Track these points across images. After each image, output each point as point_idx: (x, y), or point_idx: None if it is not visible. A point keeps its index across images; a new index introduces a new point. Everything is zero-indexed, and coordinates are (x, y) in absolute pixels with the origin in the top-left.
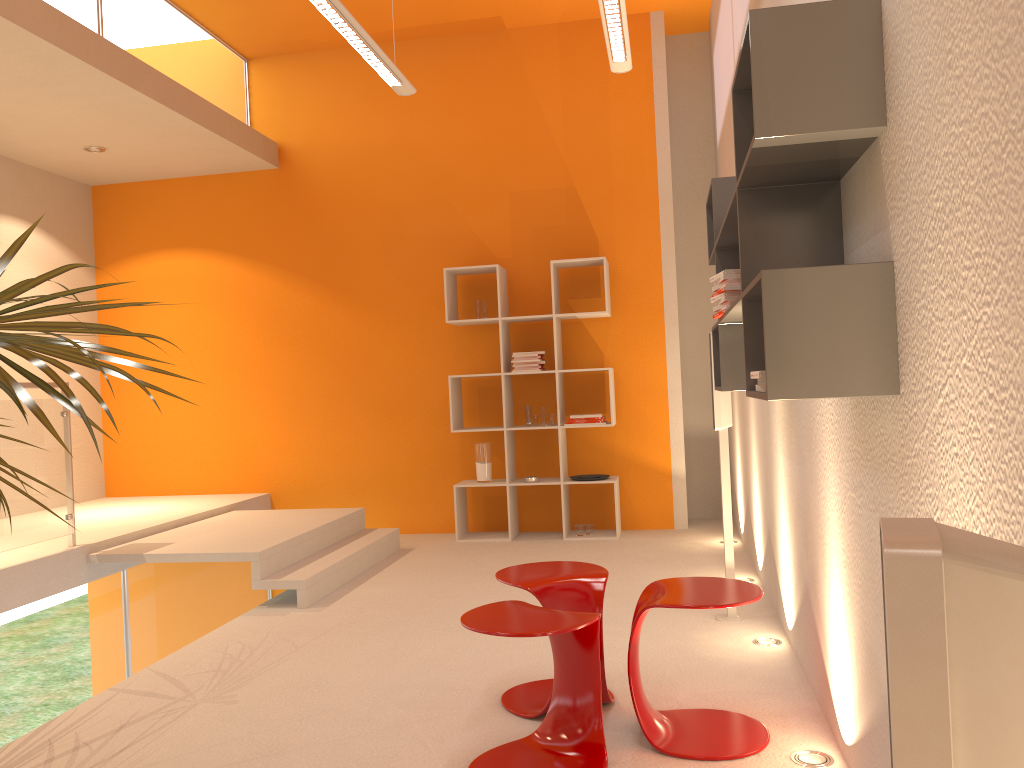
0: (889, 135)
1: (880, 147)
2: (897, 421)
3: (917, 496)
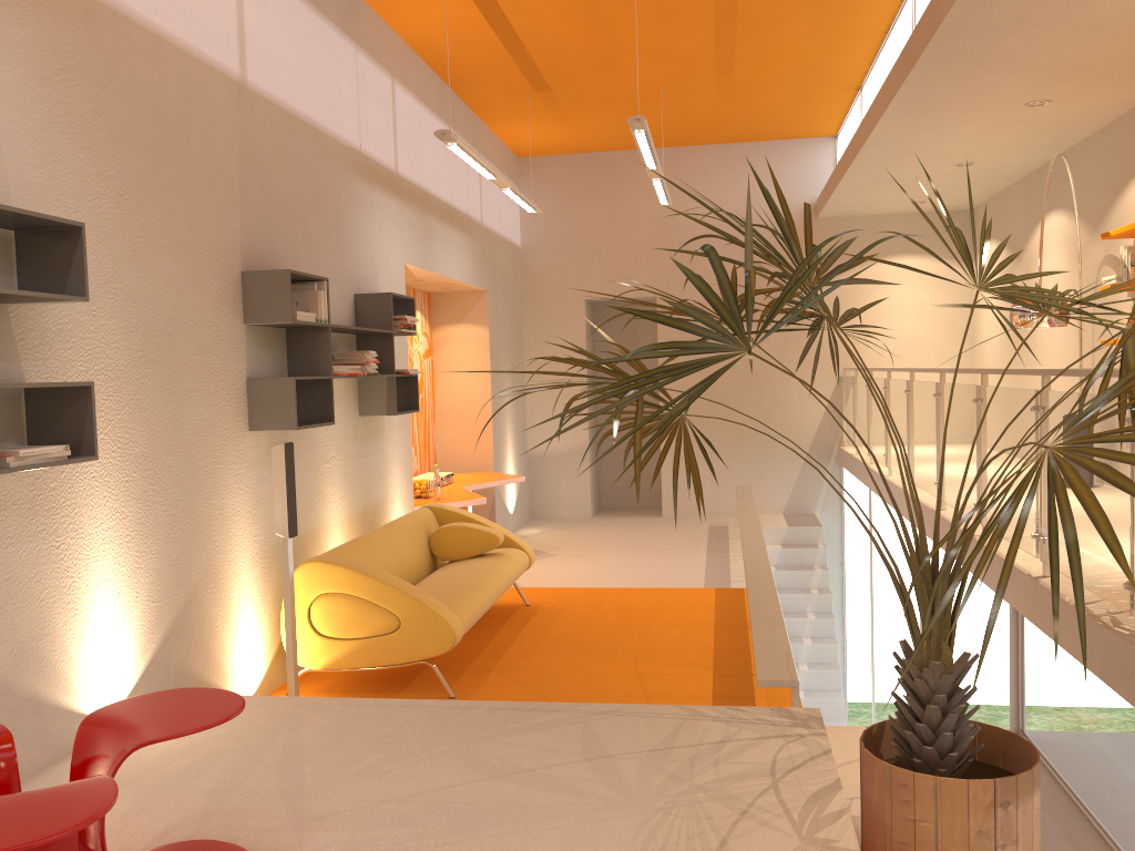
0: (25, 311)
1: (9, 311)
2: (26, 477)
3: (52, 512)
